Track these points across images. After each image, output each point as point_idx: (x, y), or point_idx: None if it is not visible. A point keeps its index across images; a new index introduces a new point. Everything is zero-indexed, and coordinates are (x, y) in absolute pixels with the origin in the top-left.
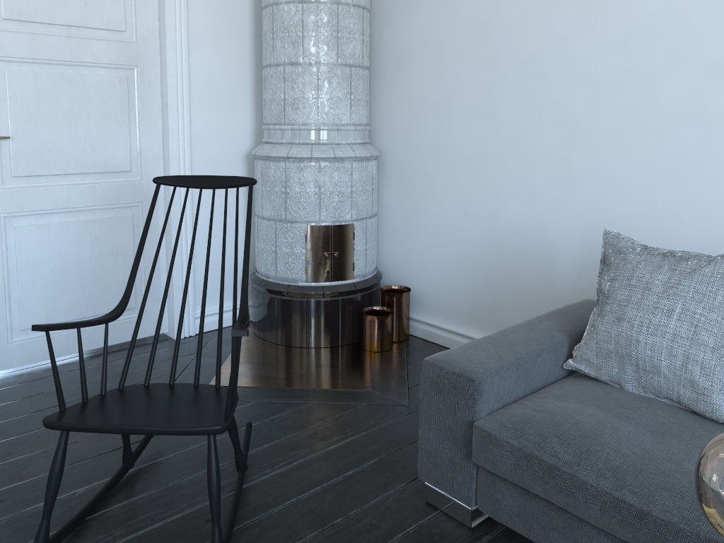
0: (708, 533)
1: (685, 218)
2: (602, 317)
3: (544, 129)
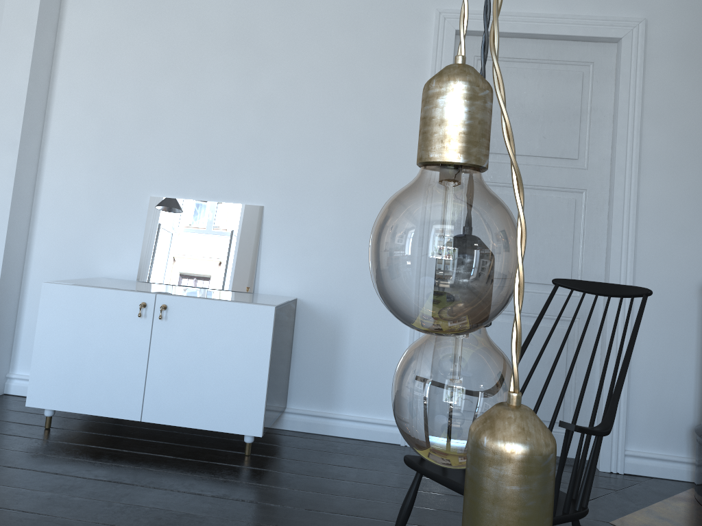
0: None
1: None
2: None
3: None
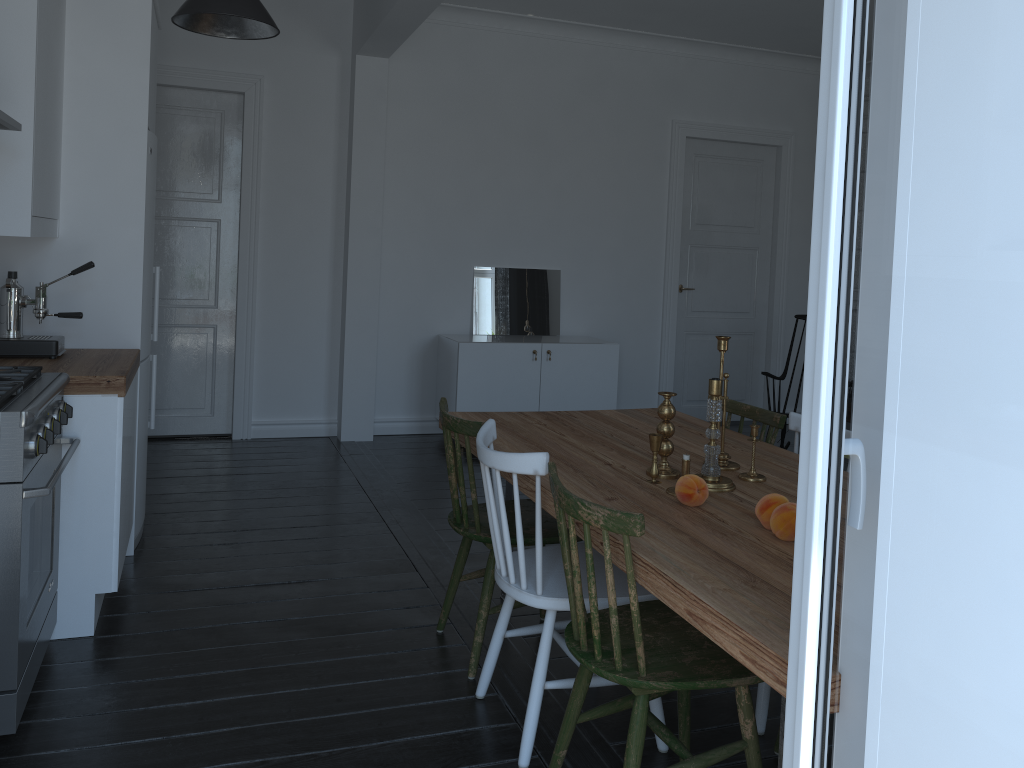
0: None
1: None
2: None
3: None
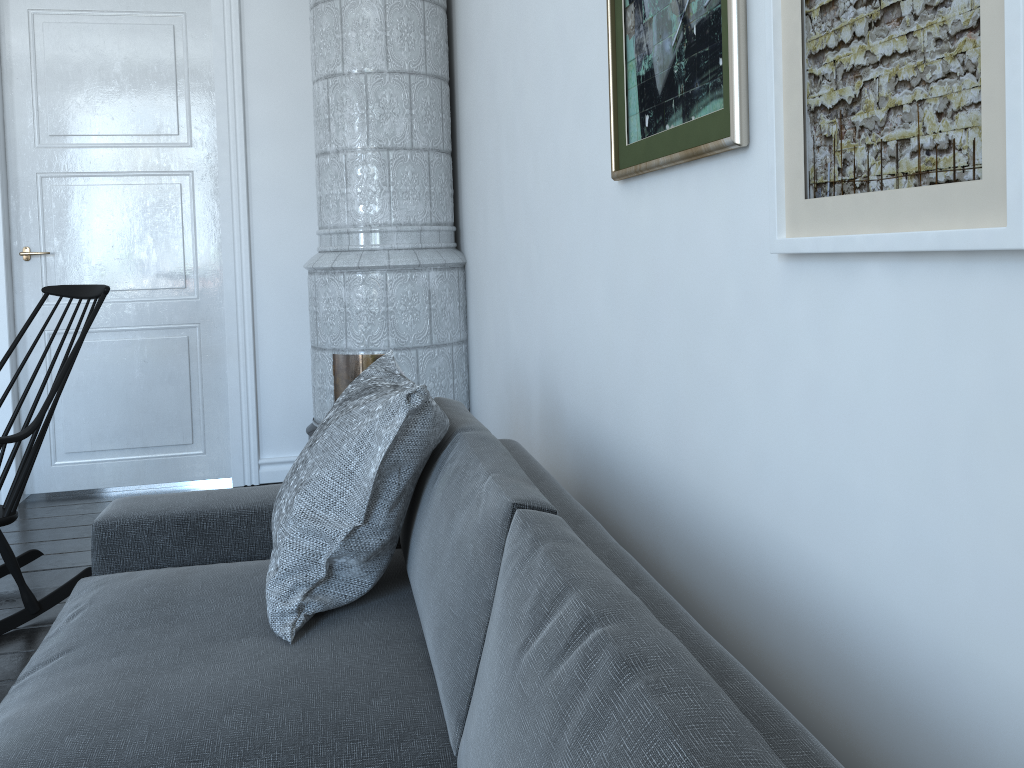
0: None
1: (579, 344)
2: None
3: (519, 216)
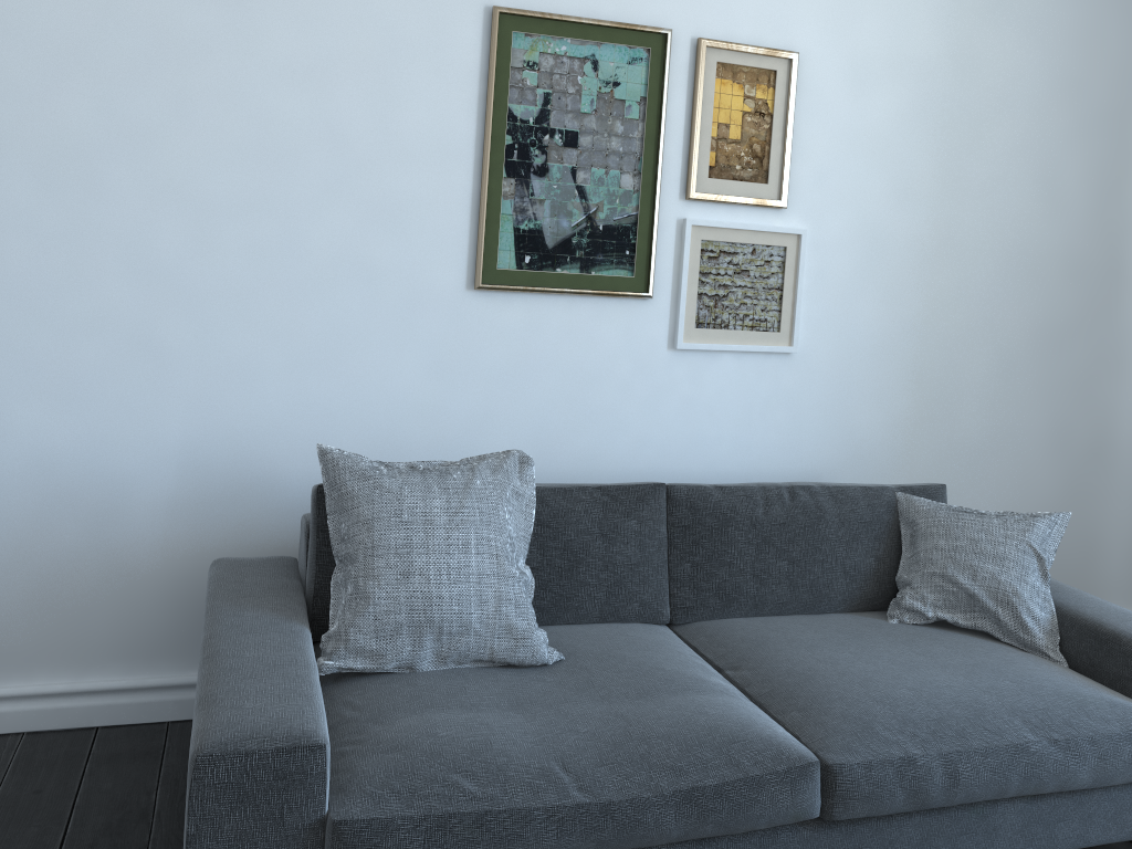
0: (669, 786)
1: (344, 413)
2: (375, 579)
3: (101, 279)
